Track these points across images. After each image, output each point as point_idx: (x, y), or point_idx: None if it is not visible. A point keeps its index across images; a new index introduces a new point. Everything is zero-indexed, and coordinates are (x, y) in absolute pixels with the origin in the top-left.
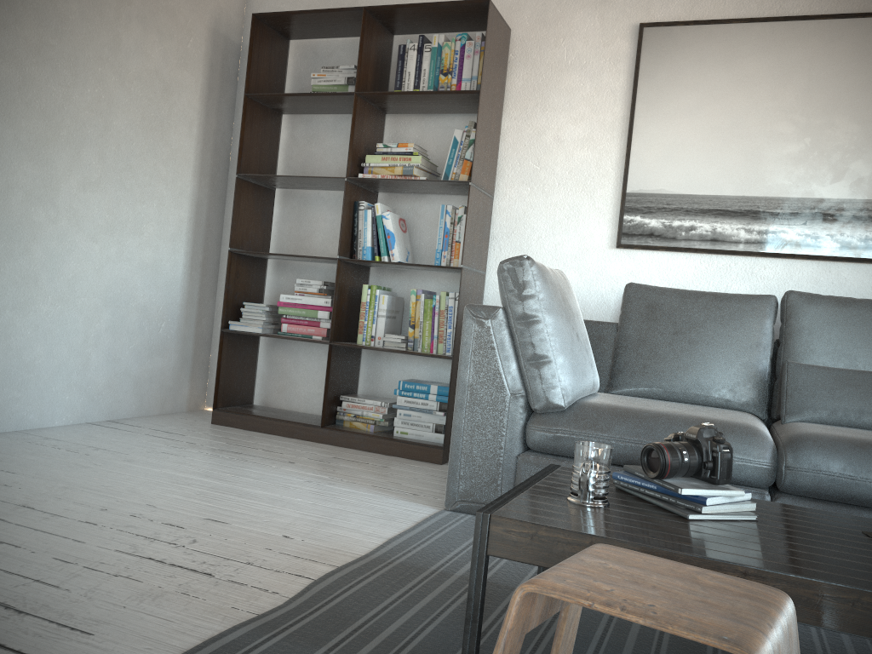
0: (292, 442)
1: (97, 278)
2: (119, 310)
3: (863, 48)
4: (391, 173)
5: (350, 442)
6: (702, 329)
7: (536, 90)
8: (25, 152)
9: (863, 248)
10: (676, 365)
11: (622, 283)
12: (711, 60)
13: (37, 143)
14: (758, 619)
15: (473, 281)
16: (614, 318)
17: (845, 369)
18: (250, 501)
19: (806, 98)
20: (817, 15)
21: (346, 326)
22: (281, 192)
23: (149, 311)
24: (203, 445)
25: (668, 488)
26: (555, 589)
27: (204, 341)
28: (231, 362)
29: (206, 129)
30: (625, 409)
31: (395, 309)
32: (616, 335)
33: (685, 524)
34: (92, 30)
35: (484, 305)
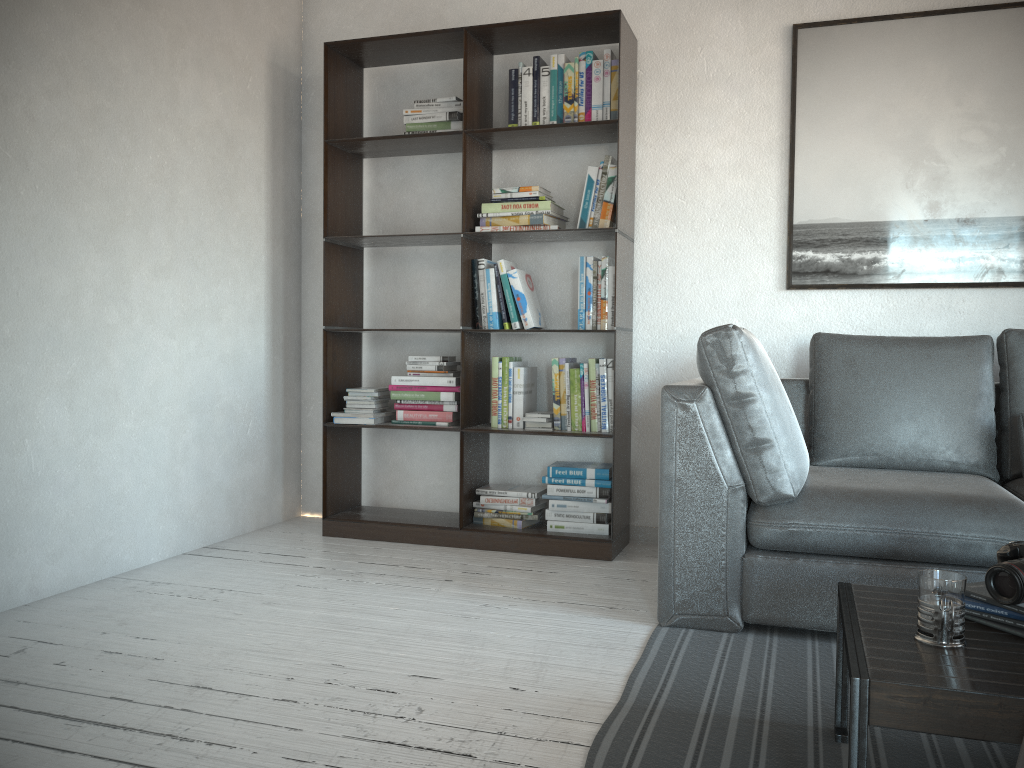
0: (429, 550)
1: (179, 381)
2: (204, 414)
3: None
4: (515, 223)
5: (497, 544)
6: (913, 383)
7: (673, 111)
8: (91, 243)
9: None
10: (889, 427)
11: (796, 330)
12: (882, 64)
13: (102, 230)
14: None
15: (624, 343)
16: (790, 370)
17: None
18: (442, 644)
19: (997, 101)
20: (1004, 4)
21: (474, 407)
22: (370, 251)
23: (235, 410)
24: (335, 569)
25: None
26: None
27: (294, 435)
28: (336, 460)
29: (274, 184)
30: (862, 491)
31: (531, 382)
32: (804, 395)
33: None
34: (147, 83)
35: (685, 385)
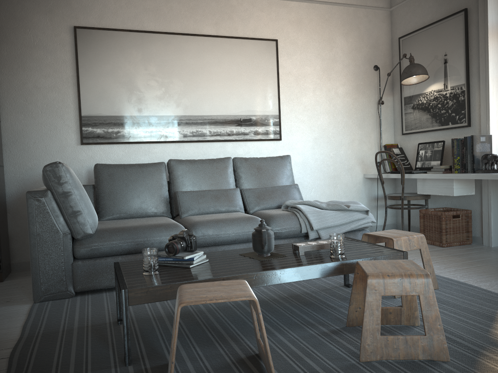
0: None
1: None
2: None
3: (179, 48)
4: None
5: None
6: (137, 182)
7: (17, 58)
8: None
9: (192, 136)
10: (130, 201)
11: (87, 163)
12: (114, 49)
13: None
14: (247, 289)
15: None
16: (86, 181)
17: (199, 190)
18: None
19: (160, 69)
20: (159, 32)
21: None
22: None
23: None
24: None
25: (179, 258)
26: (192, 302)
27: None
28: None
29: None
30: (120, 228)
31: None
32: (93, 191)
33: (191, 269)
34: None
35: (38, 190)
